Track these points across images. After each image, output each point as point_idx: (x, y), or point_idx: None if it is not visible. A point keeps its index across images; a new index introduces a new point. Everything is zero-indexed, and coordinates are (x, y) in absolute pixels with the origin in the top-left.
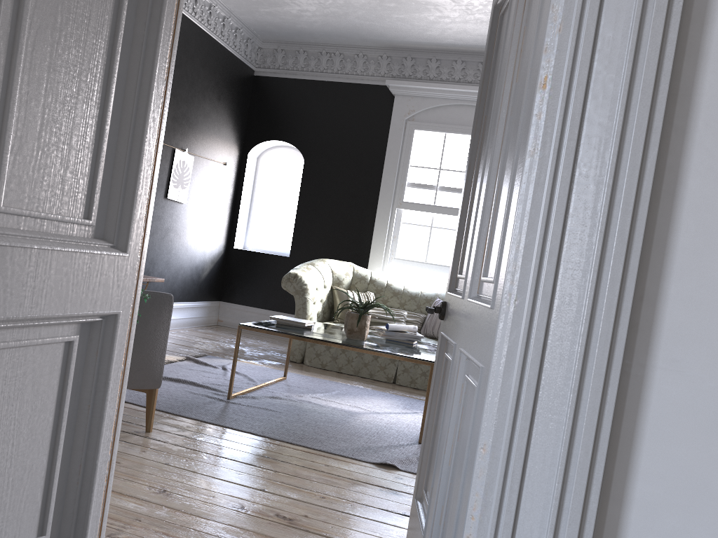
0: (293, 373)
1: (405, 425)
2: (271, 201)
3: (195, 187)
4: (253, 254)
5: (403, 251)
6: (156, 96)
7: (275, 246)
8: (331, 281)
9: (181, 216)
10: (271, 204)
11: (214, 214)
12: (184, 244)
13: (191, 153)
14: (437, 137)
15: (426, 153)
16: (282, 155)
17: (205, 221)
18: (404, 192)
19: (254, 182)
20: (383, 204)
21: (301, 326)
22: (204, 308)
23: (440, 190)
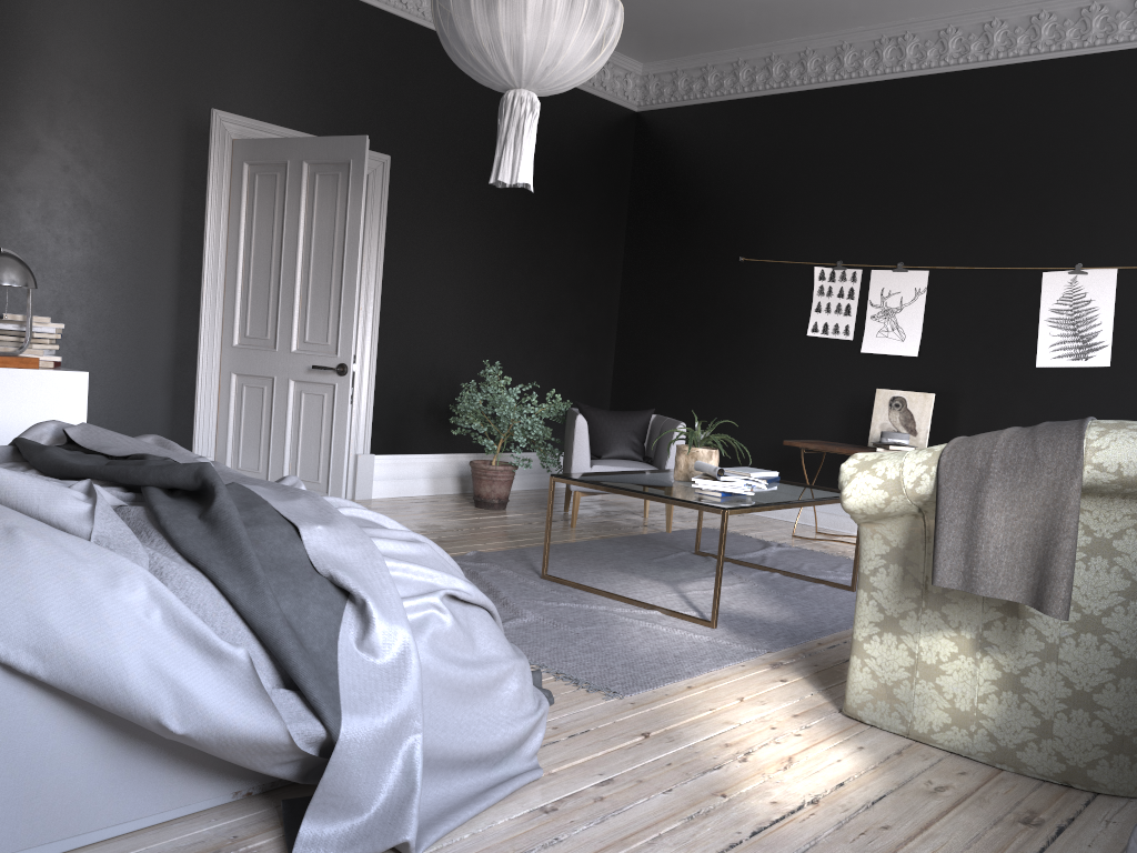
0: None
1: (621, 590)
2: None
3: None
4: None
5: None
6: None
7: None
8: None
9: None
10: None
11: None
12: None
13: None
14: None
15: None
16: None
17: None
18: None
19: None
20: None
21: None
22: None
23: None
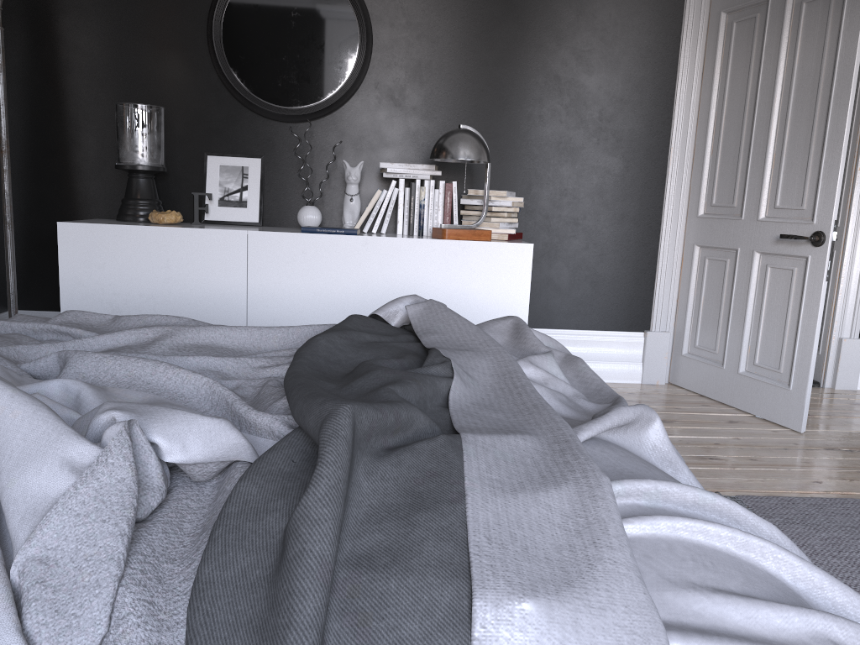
0: None
1: None
2: None
3: None
4: None
5: None
6: (851, 153)
7: None
8: None
9: None
10: None
11: None
12: None
13: None
14: None
15: None
16: None
17: None
18: None
19: None
20: None
21: None
22: None
23: None
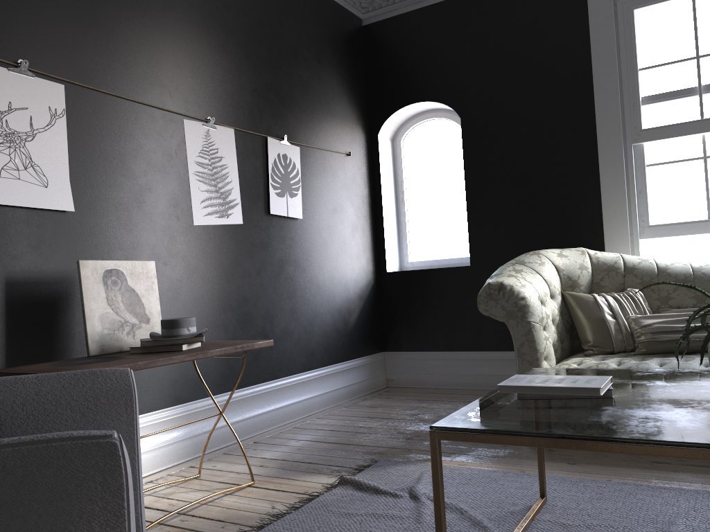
0: (549, 475)
1: None
2: (424, 194)
3: (311, 192)
4: (416, 274)
5: (661, 212)
6: None
7: (445, 257)
8: (559, 284)
9: (299, 238)
10: (426, 198)
11: (349, 228)
12: (313, 279)
13: (293, 143)
14: (679, 7)
15: (665, 40)
16: (426, 125)
17: (337, 241)
18: (640, 115)
19: (395, 174)
20: (608, 143)
21: (584, 396)
22: (363, 367)
23: (707, 91)
